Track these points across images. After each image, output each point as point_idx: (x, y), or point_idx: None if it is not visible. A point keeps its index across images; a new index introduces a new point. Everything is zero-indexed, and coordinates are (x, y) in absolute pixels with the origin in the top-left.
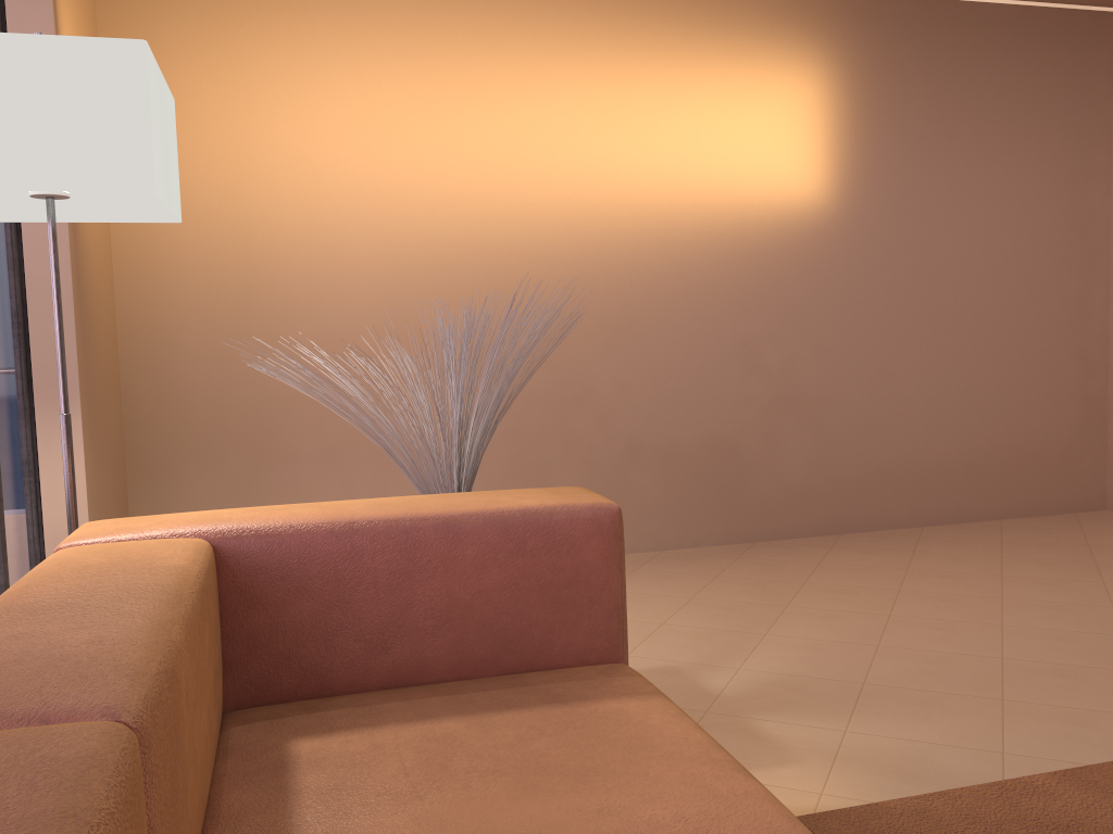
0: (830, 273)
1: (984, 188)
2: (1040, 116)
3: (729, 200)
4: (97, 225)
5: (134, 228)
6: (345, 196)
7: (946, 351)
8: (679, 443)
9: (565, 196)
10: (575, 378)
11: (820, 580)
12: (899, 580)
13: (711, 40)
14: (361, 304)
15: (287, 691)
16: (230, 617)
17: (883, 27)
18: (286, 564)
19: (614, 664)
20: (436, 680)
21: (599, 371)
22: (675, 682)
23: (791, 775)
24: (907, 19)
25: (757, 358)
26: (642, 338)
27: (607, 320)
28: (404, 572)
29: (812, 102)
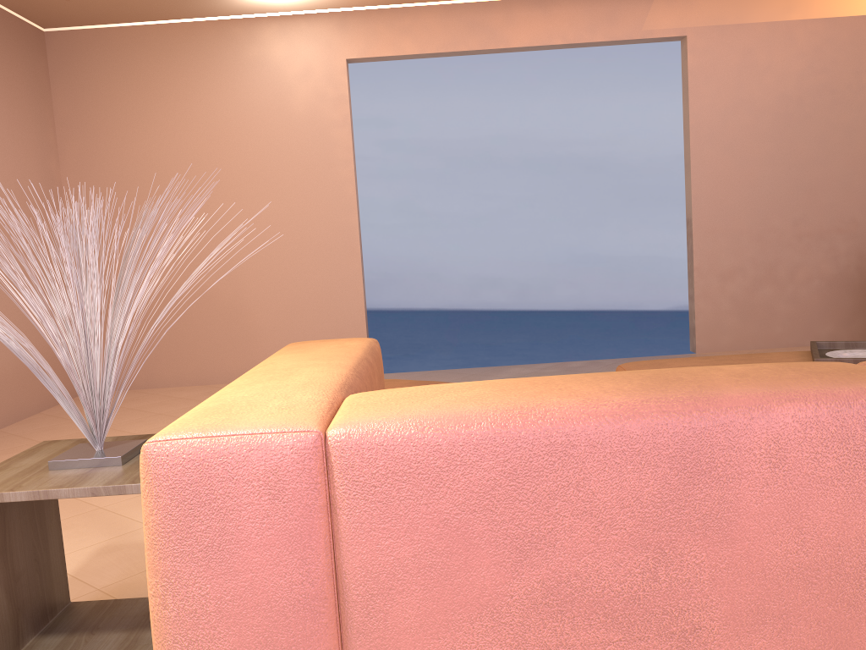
0: None
1: None
2: (19, 98)
3: None
4: None
5: None
6: None
7: None
8: None
9: None
10: None
11: None
12: None
13: None
14: None
15: None
16: None
17: None
18: None
19: None
20: None
21: None
22: (136, 549)
23: None
24: None
25: None
26: None
27: None
28: None
29: None
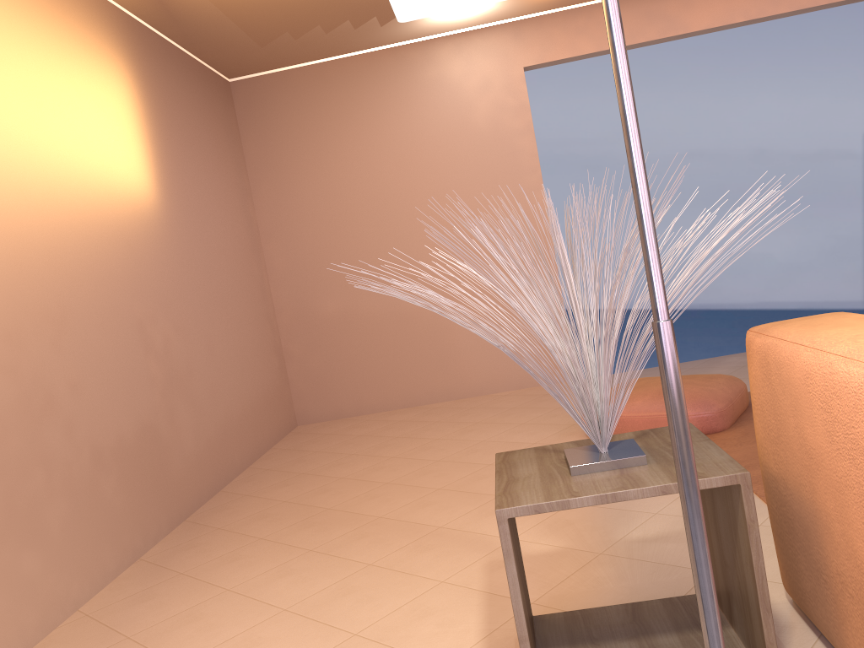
0: (168, 259)
1: (215, 195)
2: (222, 146)
3: (103, 184)
4: None
5: None
6: None
7: (227, 322)
8: (125, 438)
9: None
10: (38, 384)
11: (330, 503)
12: (365, 481)
13: (59, 19)
14: None
15: None
16: None
17: (148, 51)
18: None
19: None
20: None
21: (54, 372)
22: (527, 563)
23: None
24: (157, 49)
25: (150, 341)
26: (78, 329)
27: (48, 311)
28: None
29: (129, 103)
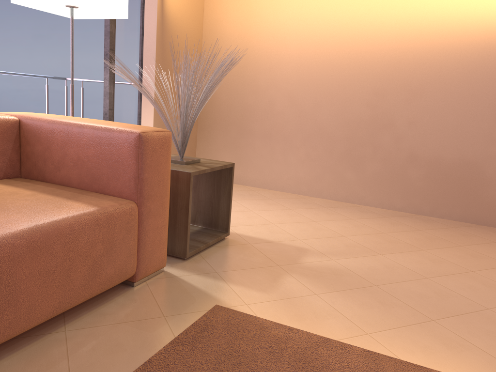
0: None
1: None
2: None
3: None
4: (188, 30)
5: (210, 33)
6: (288, 18)
7: None
8: (441, 159)
9: (396, 17)
10: (385, 115)
11: (473, 248)
12: None
13: None
14: (288, 69)
15: (35, 176)
16: (23, 146)
17: None
18: (35, 131)
19: (129, 200)
20: (74, 187)
21: (399, 113)
22: (293, 253)
23: (252, 295)
24: None
25: None
26: (429, 98)
27: (409, 86)
28: (65, 142)
29: None
